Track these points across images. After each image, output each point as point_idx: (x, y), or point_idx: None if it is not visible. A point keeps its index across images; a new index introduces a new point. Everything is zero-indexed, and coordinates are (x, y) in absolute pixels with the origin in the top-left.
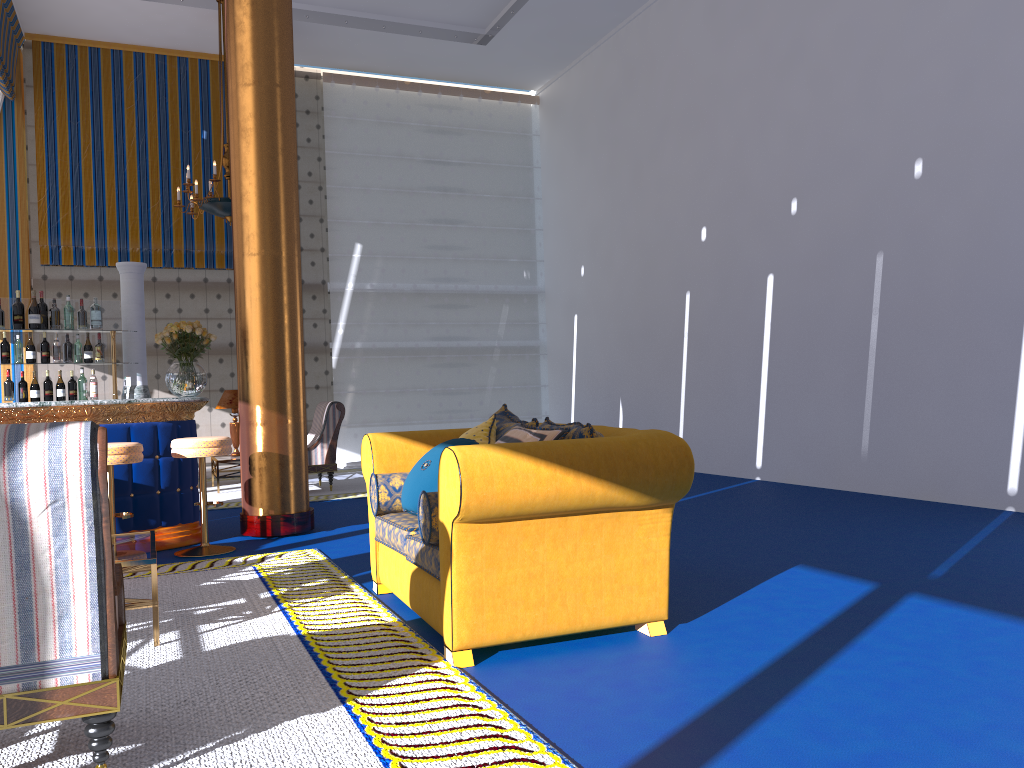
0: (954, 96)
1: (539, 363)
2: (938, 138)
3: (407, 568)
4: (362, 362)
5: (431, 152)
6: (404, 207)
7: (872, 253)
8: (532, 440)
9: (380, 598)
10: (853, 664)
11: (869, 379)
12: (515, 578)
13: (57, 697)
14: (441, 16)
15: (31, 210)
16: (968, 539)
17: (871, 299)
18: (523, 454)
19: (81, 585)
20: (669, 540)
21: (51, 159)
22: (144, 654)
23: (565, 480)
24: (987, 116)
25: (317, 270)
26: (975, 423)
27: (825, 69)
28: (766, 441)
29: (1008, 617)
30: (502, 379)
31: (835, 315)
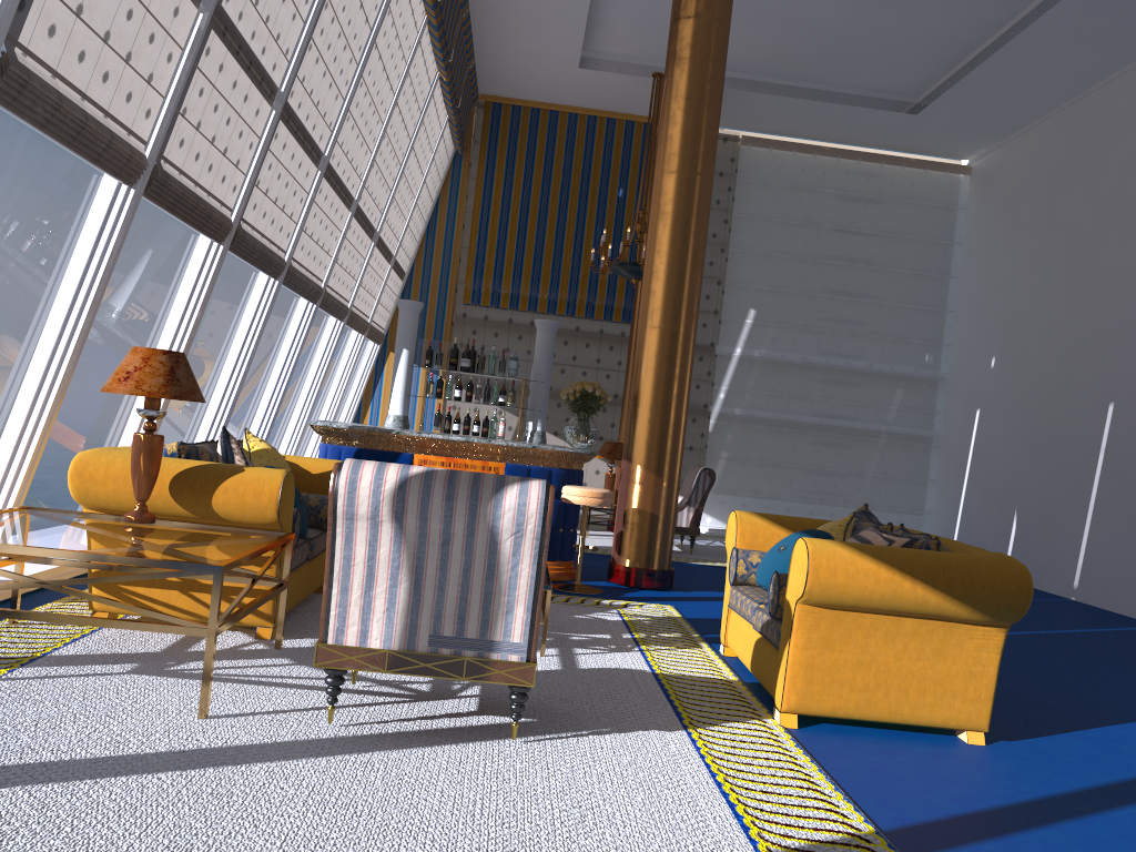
0: None
1: (929, 455)
2: None
3: (752, 636)
4: (739, 429)
5: (841, 221)
6: (805, 276)
7: None
8: (881, 543)
9: (725, 659)
10: None
11: None
12: (845, 661)
13: (496, 667)
14: (871, 84)
15: (462, 253)
16: None
17: None
18: (867, 555)
19: (523, 593)
20: (999, 658)
21: (485, 209)
22: None
23: (902, 584)
24: None
25: (707, 332)
26: None
27: None
28: None
29: None
30: (884, 467)
31: None
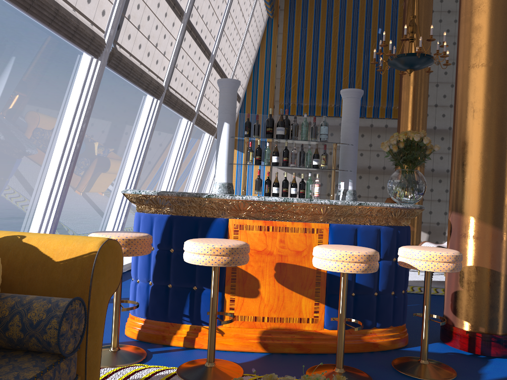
0: None
1: None
2: None
3: None
4: None
5: None
6: None
7: None
8: None
9: None
10: None
11: None
12: None
13: None
14: None
15: (276, 82)
16: None
17: None
18: None
19: None
20: None
21: (289, 51)
22: None
23: None
24: None
25: (446, 120)
26: None
27: None
28: None
29: None
30: None
31: None
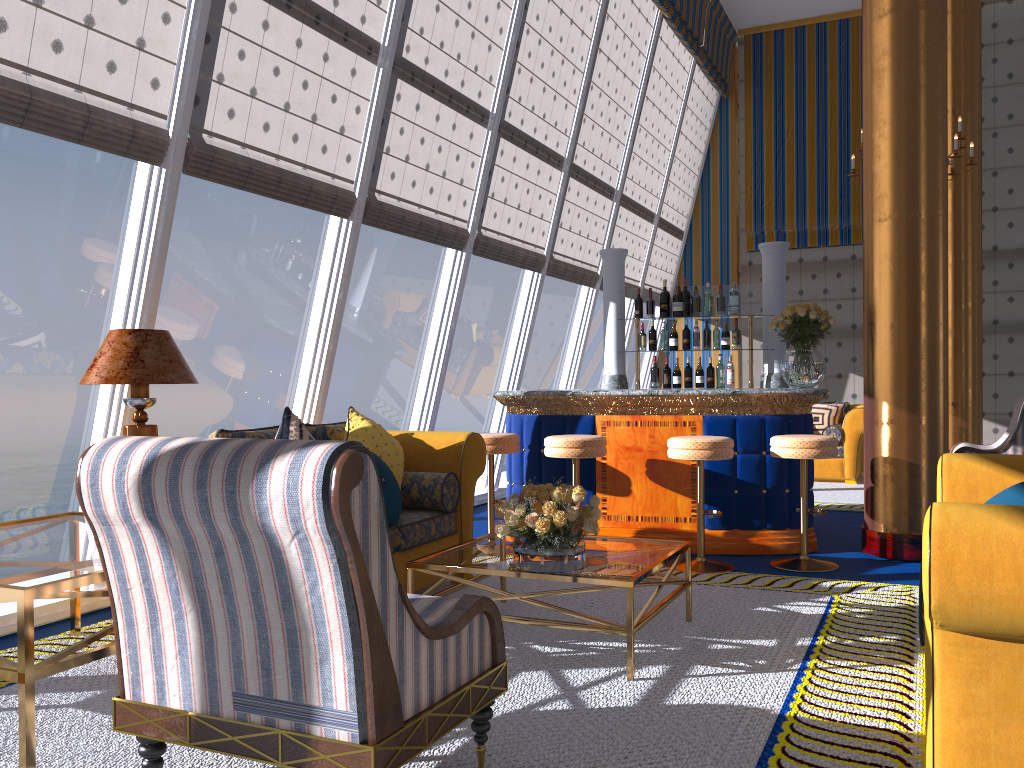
0: None
1: None
2: None
3: None
4: None
5: None
6: None
7: None
8: None
9: None
10: None
11: None
12: None
13: (320, 748)
14: None
15: (740, 200)
16: None
17: None
18: None
19: (336, 630)
20: None
21: (757, 147)
22: (607, 688)
23: None
24: None
25: None
26: None
27: None
28: None
29: None
30: None
31: None
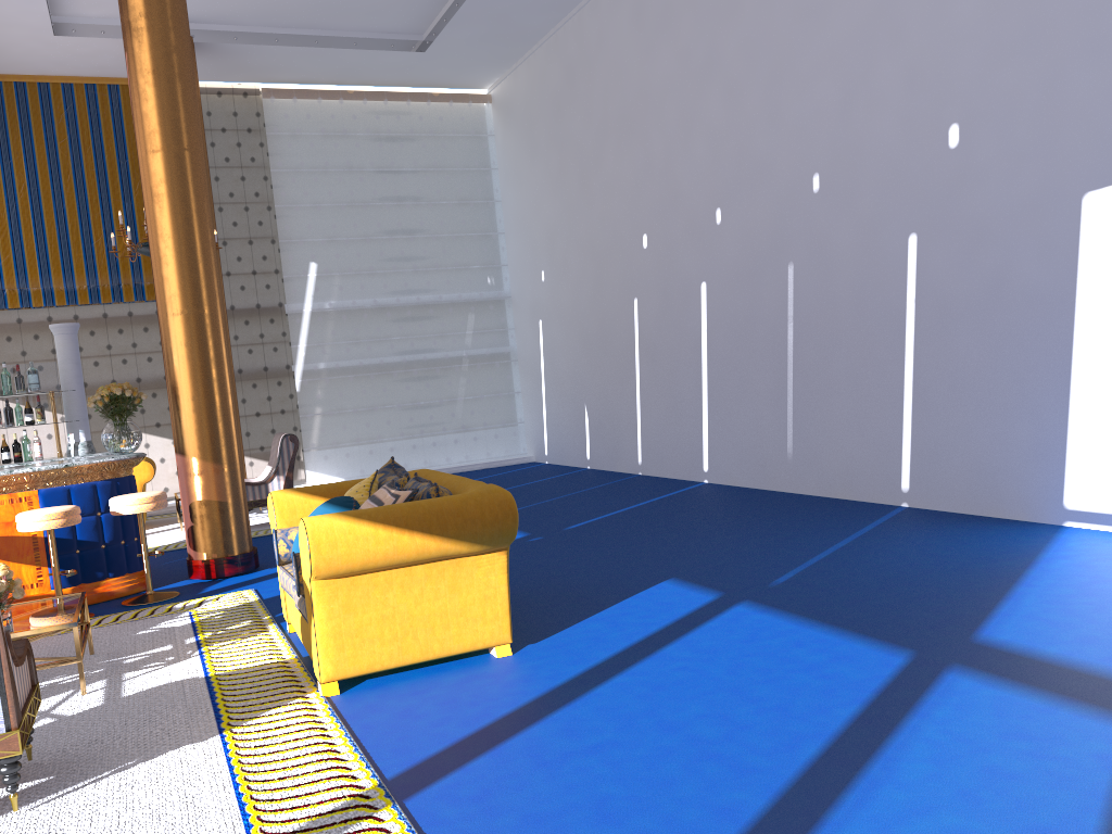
0: (840, 114)
1: (510, 370)
2: (830, 154)
3: (298, 613)
4: (327, 383)
5: (382, 162)
6: (358, 221)
7: (784, 263)
8: (389, 500)
9: (290, 636)
10: (641, 671)
11: (789, 385)
12: (370, 620)
13: None
14: (375, 26)
15: None
16: (839, 541)
17: (786, 308)
18: (364, 520)
19: None
20: (507, 577)
21: None
22: (72, 703)
23: (401, 539)
24: (867, 135)
25: (273, 293)
26: (874, 426)
27: (735, 81)
28: (710, 445)
29: (800, 620)
30: (473, 389)
31: (758, 323)
